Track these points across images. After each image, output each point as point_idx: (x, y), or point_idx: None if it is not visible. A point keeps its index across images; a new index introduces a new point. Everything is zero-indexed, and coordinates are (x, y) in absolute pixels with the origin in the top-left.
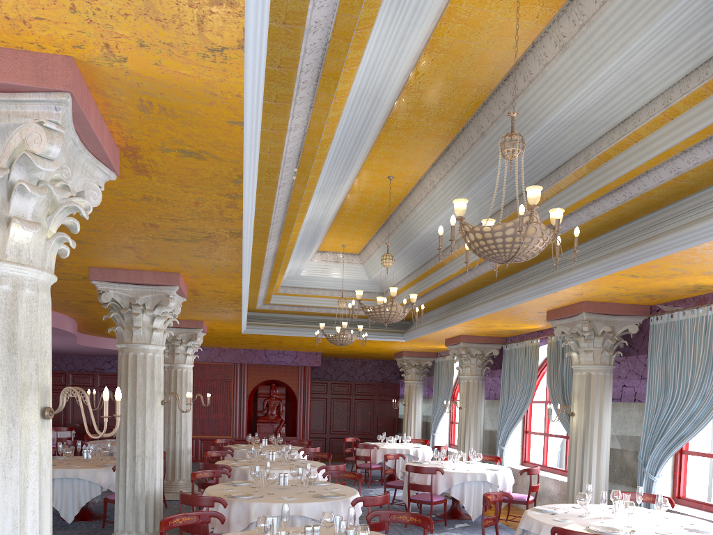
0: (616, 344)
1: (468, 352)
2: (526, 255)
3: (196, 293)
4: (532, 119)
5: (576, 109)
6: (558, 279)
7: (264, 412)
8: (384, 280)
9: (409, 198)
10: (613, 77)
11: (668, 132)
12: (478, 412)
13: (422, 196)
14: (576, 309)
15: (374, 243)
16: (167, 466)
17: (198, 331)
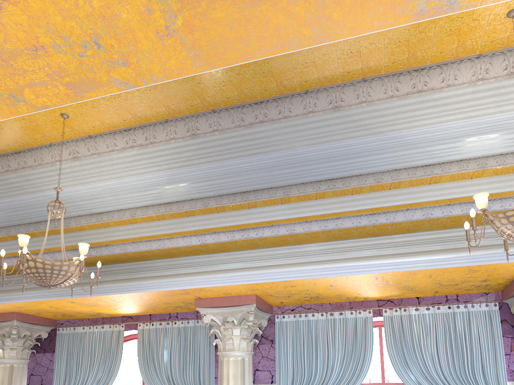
0: (32, 344)
1: None
2: (67, 284)
3: None
4: (33, 186)
5: (70, 194)
6: (11, 295)
7: None
8: None
9: None
10: (103, 188)
11: (128, 229)
12: None
13: None
14: (8, 317)
15: None
16: None
17: None
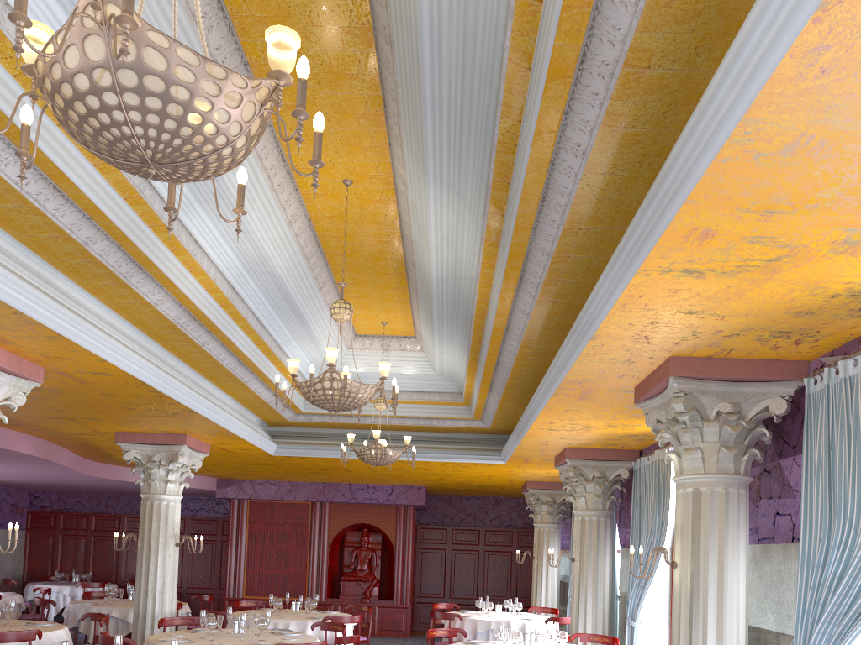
0: (749, 436)
1: (581, 473)
2: (167, 132)
3: (76, 379)
4: None
5: None
6: (586, 308)
7: (351, 567)
8: (454, 372)
9: (402, 221)
10: None
11: None
12: (598, 566)
13: (406, 211)
14: (663, 374)
15: (415, 313)
16: (136, 637)
17: (180, 449)
